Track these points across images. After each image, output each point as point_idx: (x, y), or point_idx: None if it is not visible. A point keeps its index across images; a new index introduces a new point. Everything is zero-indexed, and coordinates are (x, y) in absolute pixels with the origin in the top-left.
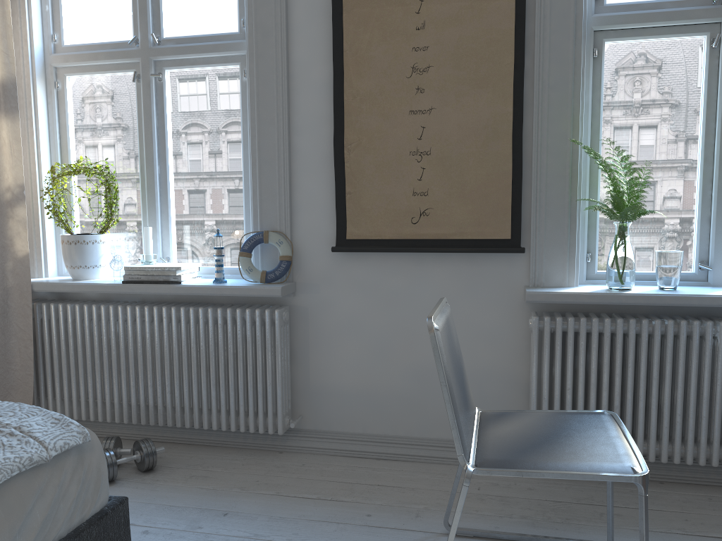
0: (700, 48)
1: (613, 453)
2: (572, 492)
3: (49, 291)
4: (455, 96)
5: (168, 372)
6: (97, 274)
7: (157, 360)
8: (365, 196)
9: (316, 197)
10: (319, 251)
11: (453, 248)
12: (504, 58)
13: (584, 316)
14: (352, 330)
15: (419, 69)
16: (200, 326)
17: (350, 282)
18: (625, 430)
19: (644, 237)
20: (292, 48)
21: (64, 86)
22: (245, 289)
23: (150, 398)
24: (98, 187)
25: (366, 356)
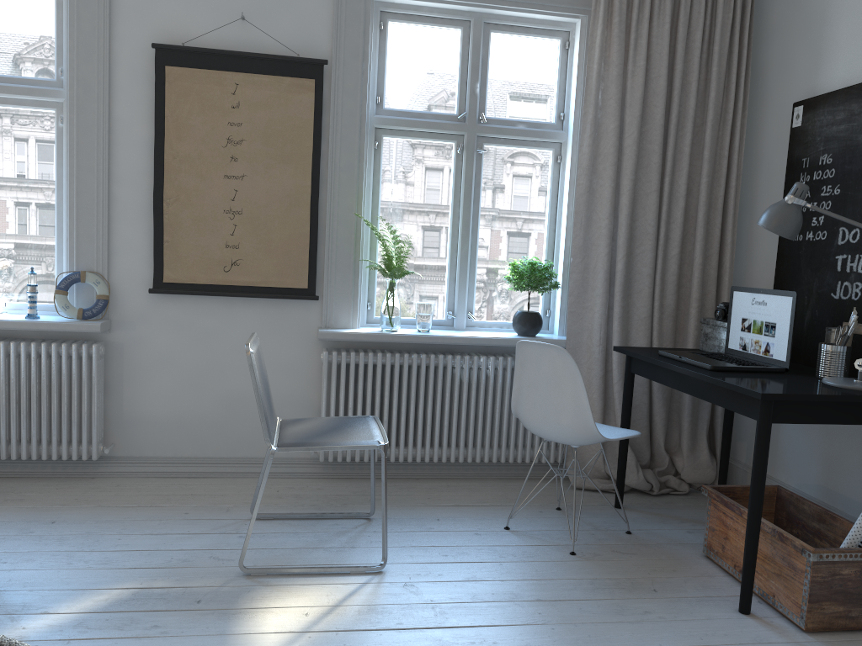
0: (450, 151)
1: (369, 435)
2: (351, 488)
3: None
4: (264, 168)
5: None
6: None
7: None
8: (182, 245)
9: (134, 243)
10: (135, 292)
11: (260, 294)
12: (305, 141)
13: (362, 351)
14: (166, 363)
15: (234, 141)
16: (11, 360)
17: (165, 321)
18: (380, 425)
19: (410, 291)
20: (114, 105)
21: None
22: (63, 325)
23: None
24: None
25: (179, 387)
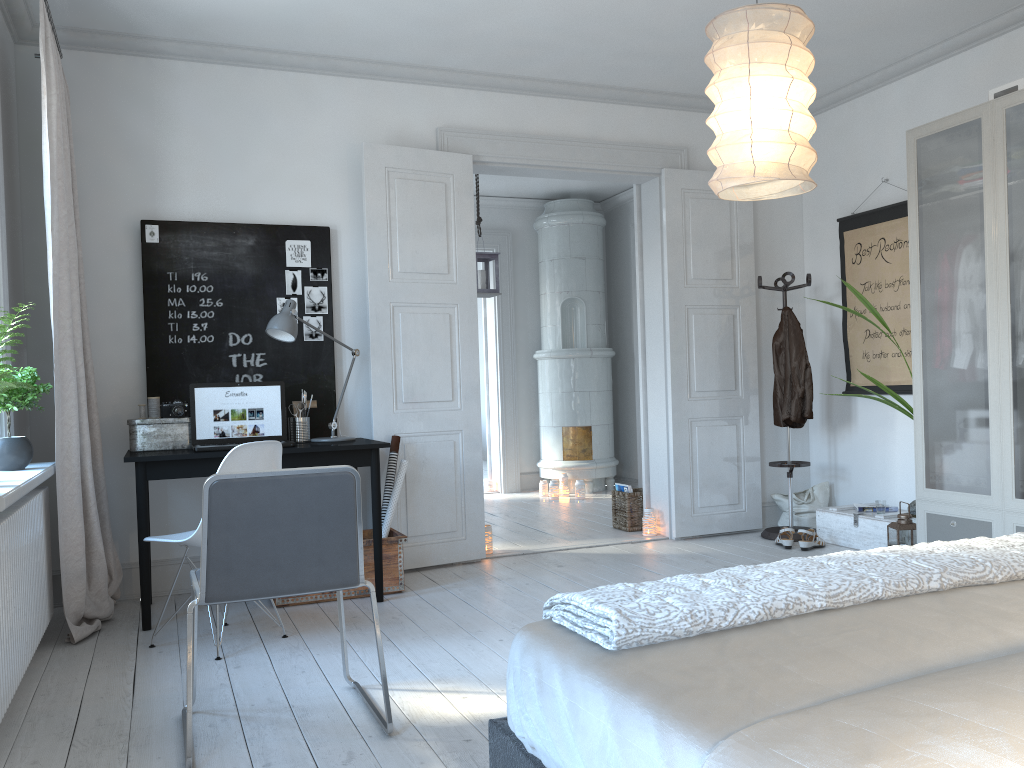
0: None
1: None
2: (42, 742)
3: None
4: None
5: None
6: None
7: None
8: None
9: None
10: None
11: None
12: None
13: None
14: None
15: None
16: None
17: None
18: None
19: None
20: None
21: None
22: None
23: None
24: None
25: None
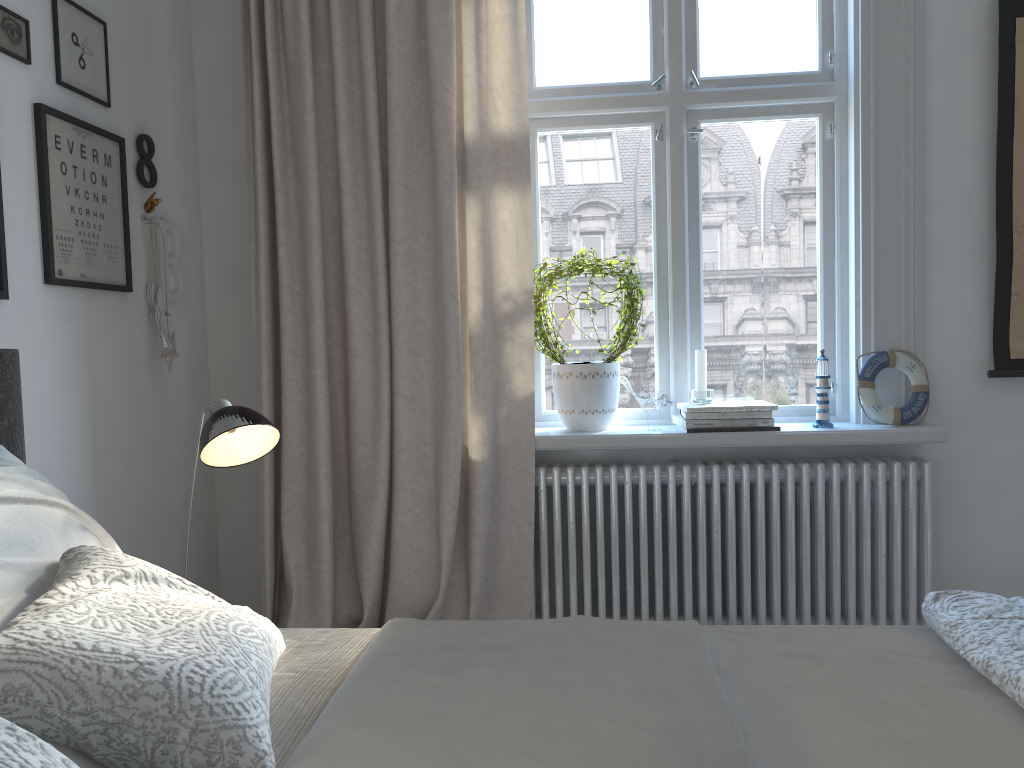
0: None
1: None
2: None
3: (561, 448)
4: None
5: (749, 563)
6: (610, 422)
7: (732, 545)
8: None
9: (957, 301)
10: (960, 378)
11: None
12: None
13: None
14: (1009, 488)
15: None
16: (804, 491)
17: (1007, 420)
18: None
19: None
20: (926, 93)
21: (535, 146)
22: (890, 434)
23: (718, 602)
24: (608, 292)
25: None
